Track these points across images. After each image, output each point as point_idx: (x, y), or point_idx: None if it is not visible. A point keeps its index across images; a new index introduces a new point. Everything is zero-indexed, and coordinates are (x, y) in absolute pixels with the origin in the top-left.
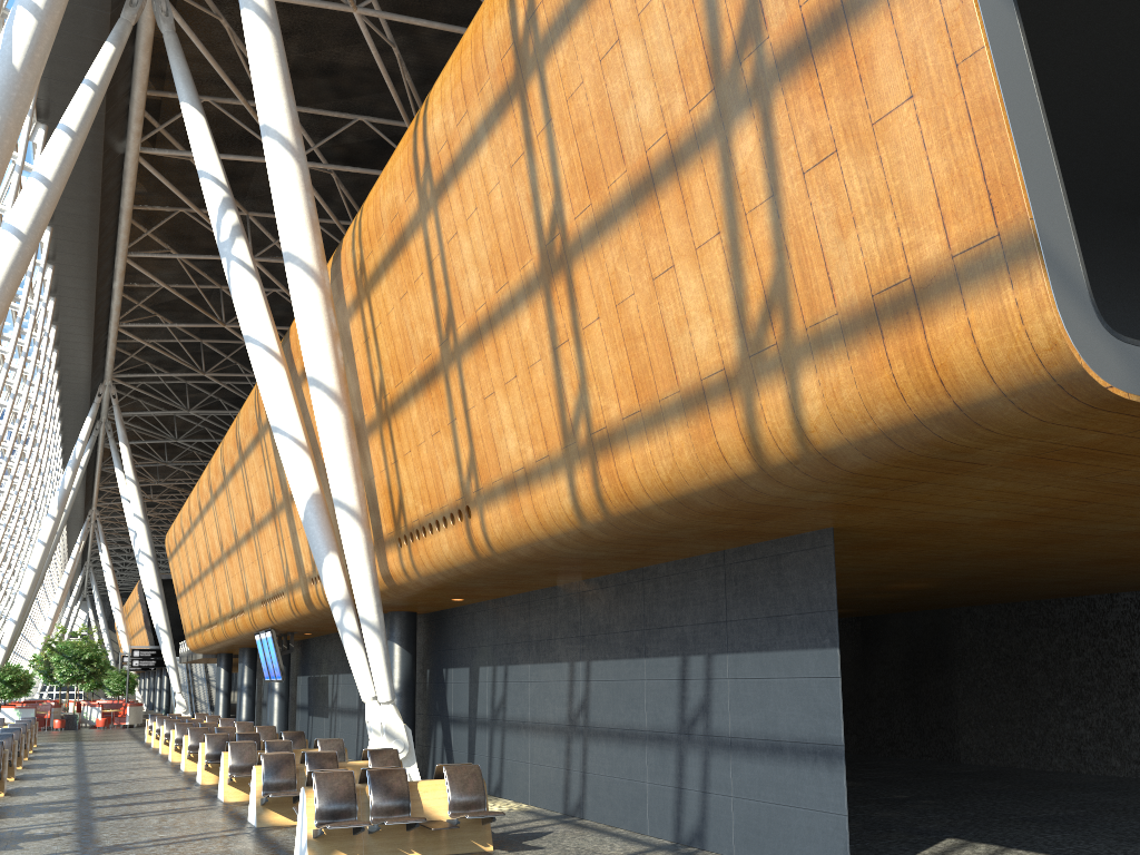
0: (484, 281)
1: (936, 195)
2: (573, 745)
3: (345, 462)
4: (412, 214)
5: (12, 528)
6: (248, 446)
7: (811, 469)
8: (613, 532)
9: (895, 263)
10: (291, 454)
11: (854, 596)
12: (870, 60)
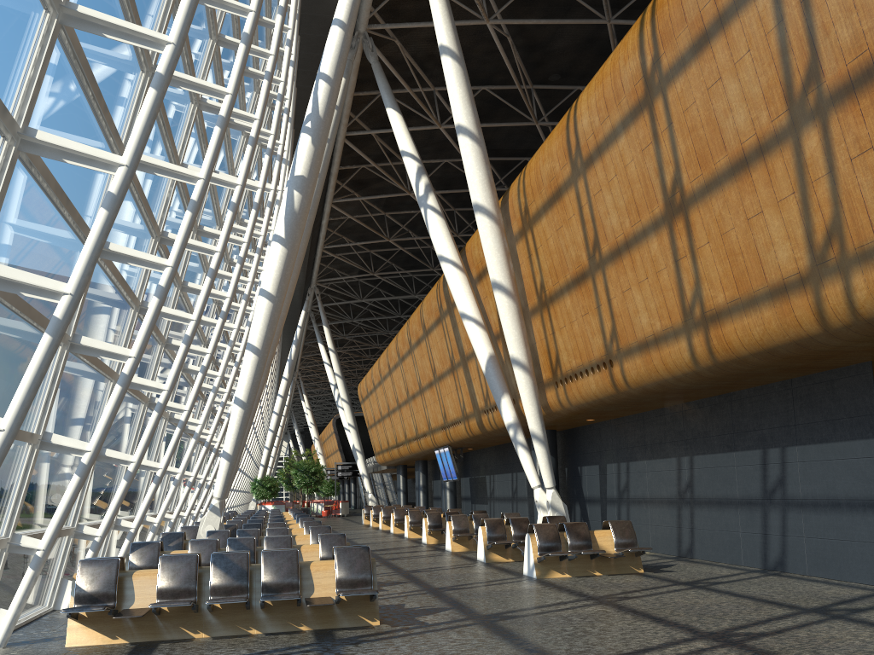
0: (622, 219)
1: None
2: (683, 511)
3: (518, 335)
4: (566, 177)
5: (268, 387)
6: (431, 326)
7: (859, 329)
8: (718, 372)
9: None
10: (474, 331)
11: None
12: None
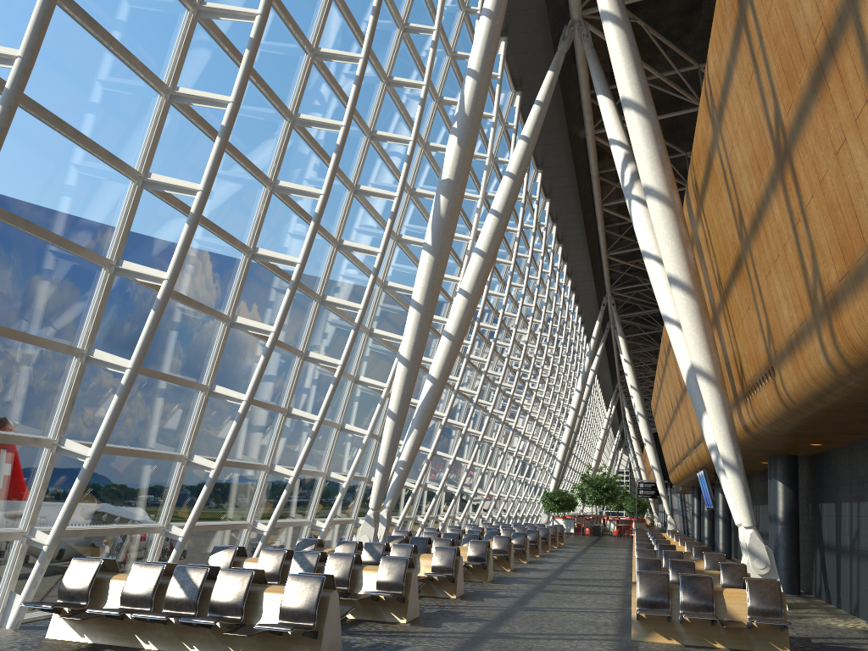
0: (751, 181)
1: None
2: None
3: (699, 338)
4: (710, 138)
5: (549, 400)
6: None
7: None
8: (865, 382)
9: None
10: (675, 336)
11: None
12: None
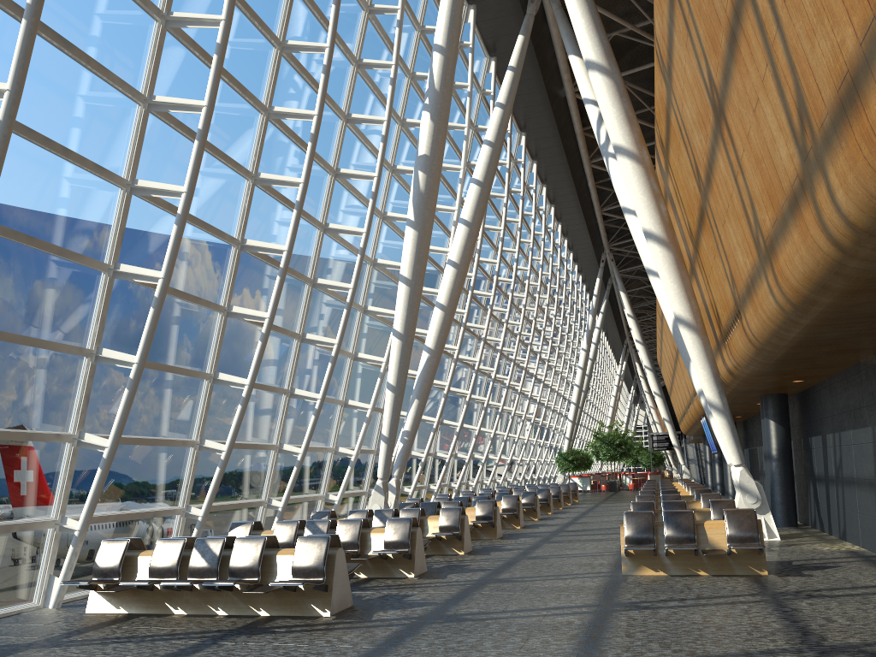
0: (700, 136)
1: None
2: None
3: (678, 289)
4: (665, 96)
5: (555, 361)
6: None
7: (872, 245)
8: (809, 318)
9: (839, 60)
10: (659, 288)
11: None
12: None
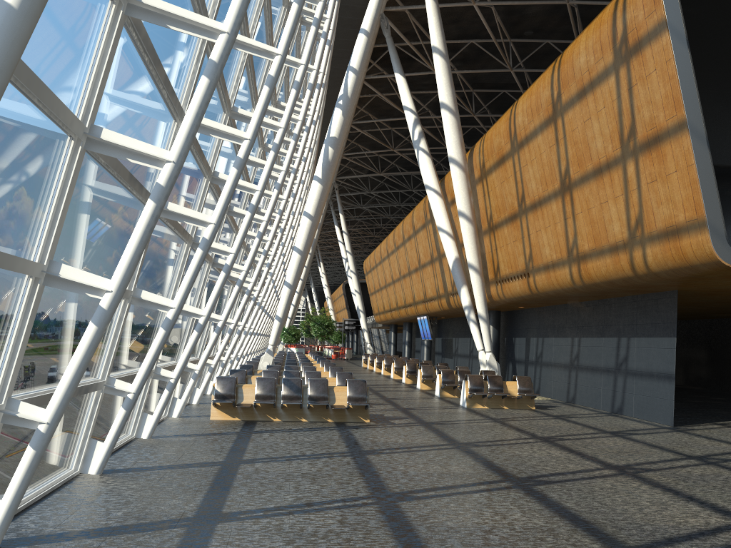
0: (538, 186)
1: (682, 202)
2: (571, 373)
3: (473, 248)
4: (507, 151)
5: None
6: (419, 228)
7: (651, 277)
8: (586, 289)
9: (672, 219)
10: (446, 240)
11: (726, 309)
12: (665, 156)
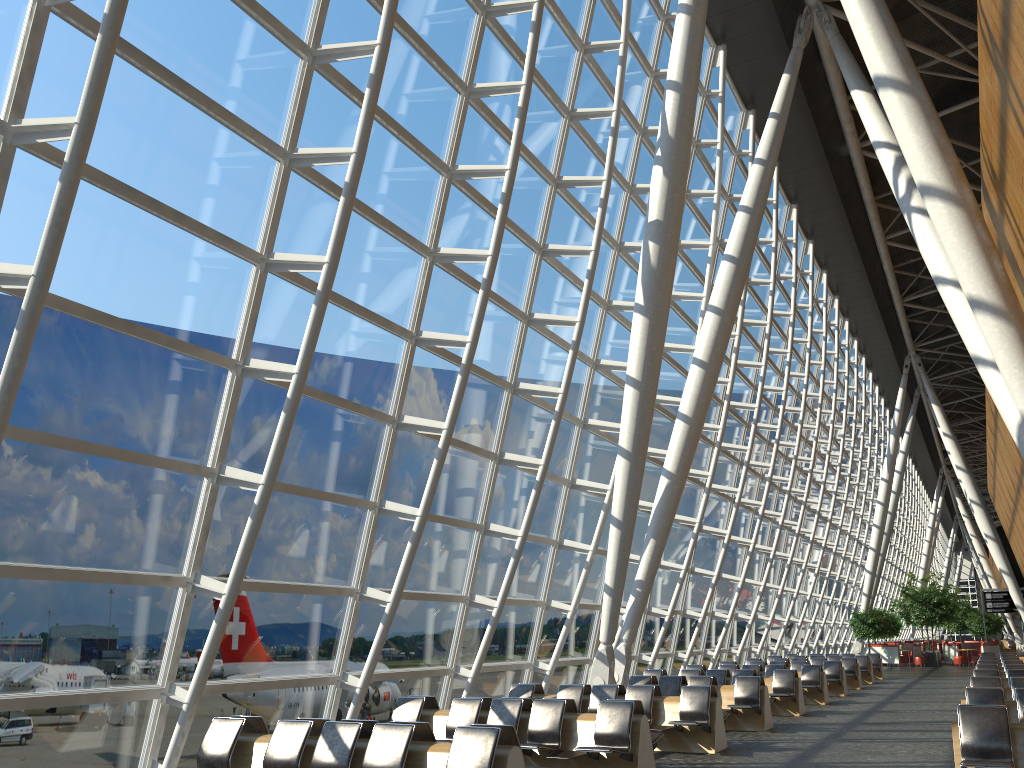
0: None
1: None
2: None
3: None
4: (998, 94)
5: (845, 494)
6: None
7: None
8: None
9: None
10: (994, 382)
11: None
12: None
